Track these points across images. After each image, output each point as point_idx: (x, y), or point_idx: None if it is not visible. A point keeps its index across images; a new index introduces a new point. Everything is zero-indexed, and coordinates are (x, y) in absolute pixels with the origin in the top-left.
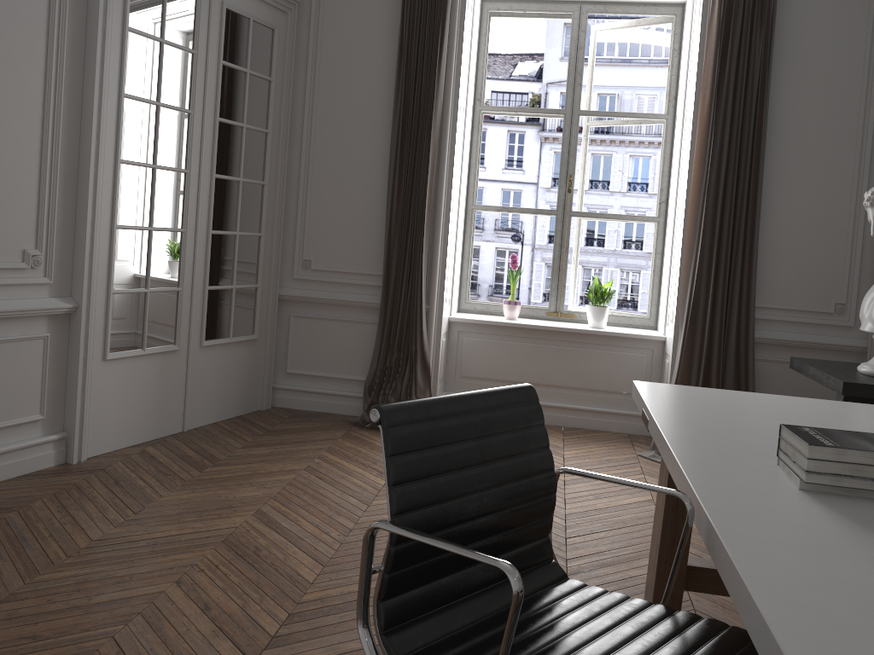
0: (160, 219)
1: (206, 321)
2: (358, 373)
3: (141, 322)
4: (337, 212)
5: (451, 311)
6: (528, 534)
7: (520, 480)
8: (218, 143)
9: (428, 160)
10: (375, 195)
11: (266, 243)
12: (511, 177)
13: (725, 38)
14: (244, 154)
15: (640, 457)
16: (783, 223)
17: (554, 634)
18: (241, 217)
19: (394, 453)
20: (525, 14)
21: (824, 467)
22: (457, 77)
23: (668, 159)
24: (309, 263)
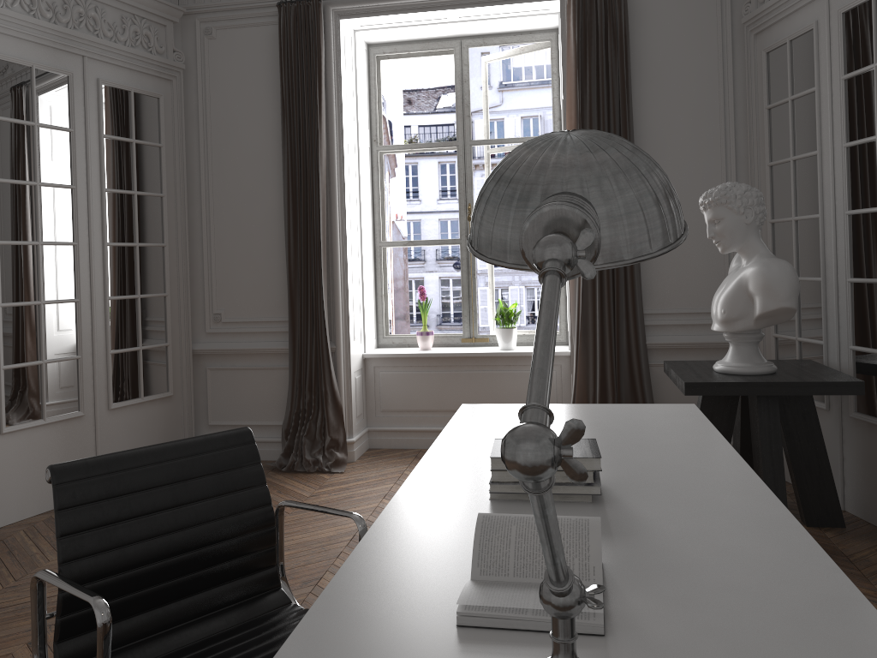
0: (50, 292)
1: (113, 385)
2: (277, 418)
3: (38, 393)
4: (241, 265)
5: (365, 348)
6: (244, 566)
7: (225, 518)
8: (107, 213)
9: (319, 206)
10: (275, 244)
11: (173, 302)
12: (447, 207)
13: (583, 60)
14: (139, 220)
15: None
16: None
17: (225, 657)
18: (141, 280)
19: (63, 507)
20: (412, 54)
21: (507, 477)
22: (340, 123)
23: None
24: (219, 316)
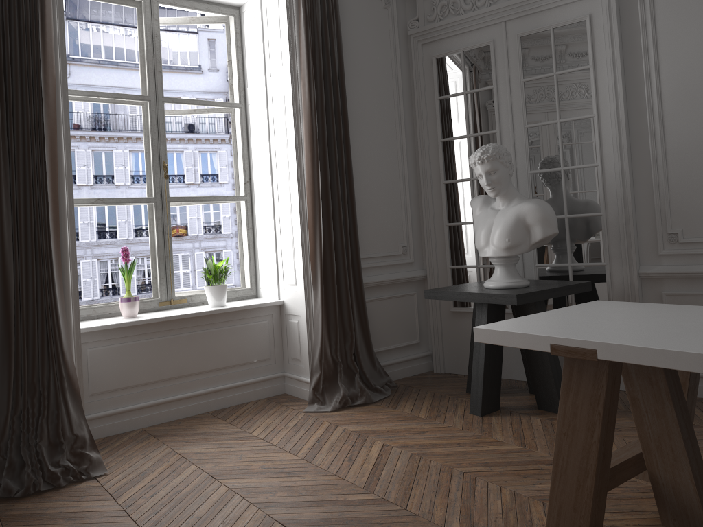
0: None
1: None
2: None
3: None
4: None
5: None
6: None
7: None
8: None
9: (43, 145)
10: None
11: None
12: None
13: (311, 36)
14: None
15: (310, 413)
16: (363, 188)
17: None
18: None
19: None
20: None
21: None
22: (63, 49)
23: (247, 144)
24: None
